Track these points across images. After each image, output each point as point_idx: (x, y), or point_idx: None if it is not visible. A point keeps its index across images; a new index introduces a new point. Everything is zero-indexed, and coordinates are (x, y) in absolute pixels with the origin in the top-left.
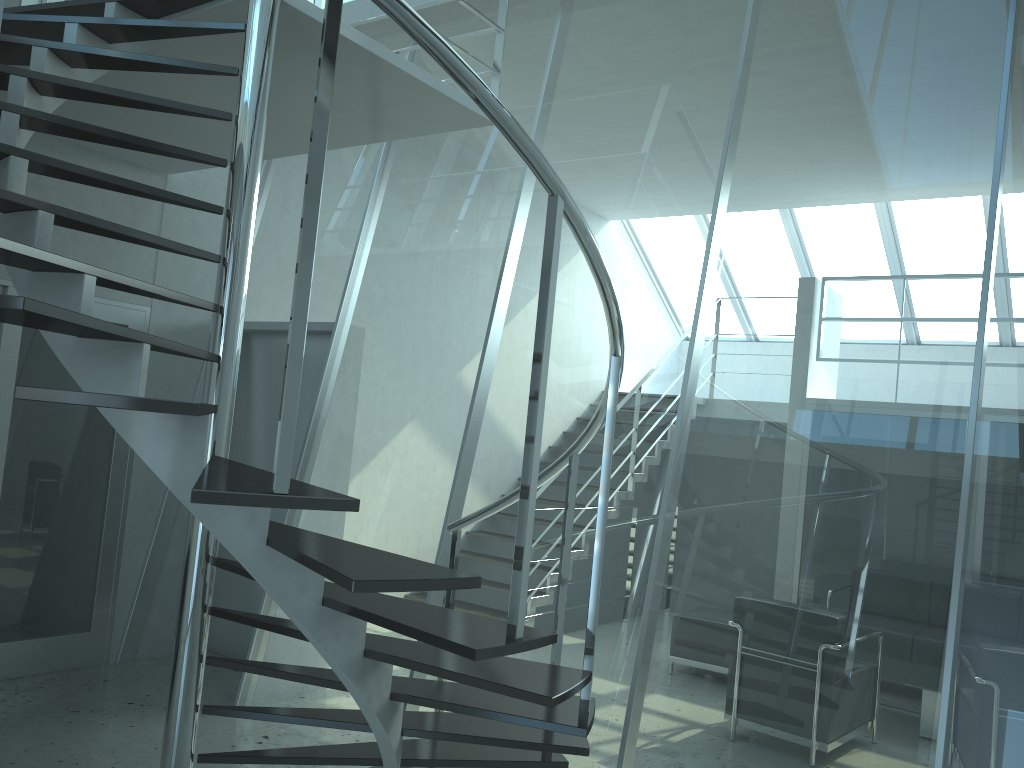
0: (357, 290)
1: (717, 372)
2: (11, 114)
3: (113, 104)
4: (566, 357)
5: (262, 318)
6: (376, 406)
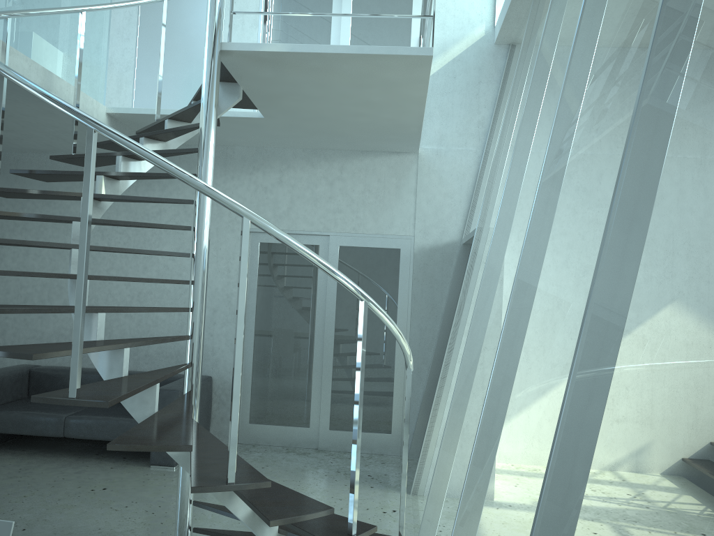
0: (484, 201)
1: (537, 215)
2: (119, 156)
3: (177, 136)
4: (507, 225)
5: (468, 232)
6: (469, 284)
